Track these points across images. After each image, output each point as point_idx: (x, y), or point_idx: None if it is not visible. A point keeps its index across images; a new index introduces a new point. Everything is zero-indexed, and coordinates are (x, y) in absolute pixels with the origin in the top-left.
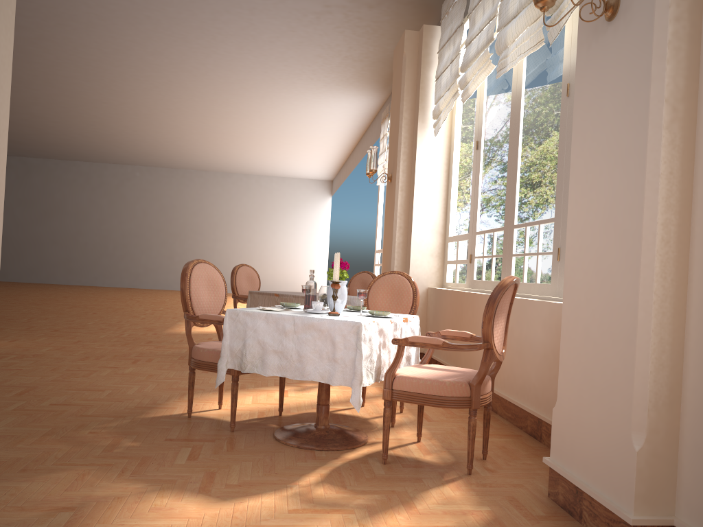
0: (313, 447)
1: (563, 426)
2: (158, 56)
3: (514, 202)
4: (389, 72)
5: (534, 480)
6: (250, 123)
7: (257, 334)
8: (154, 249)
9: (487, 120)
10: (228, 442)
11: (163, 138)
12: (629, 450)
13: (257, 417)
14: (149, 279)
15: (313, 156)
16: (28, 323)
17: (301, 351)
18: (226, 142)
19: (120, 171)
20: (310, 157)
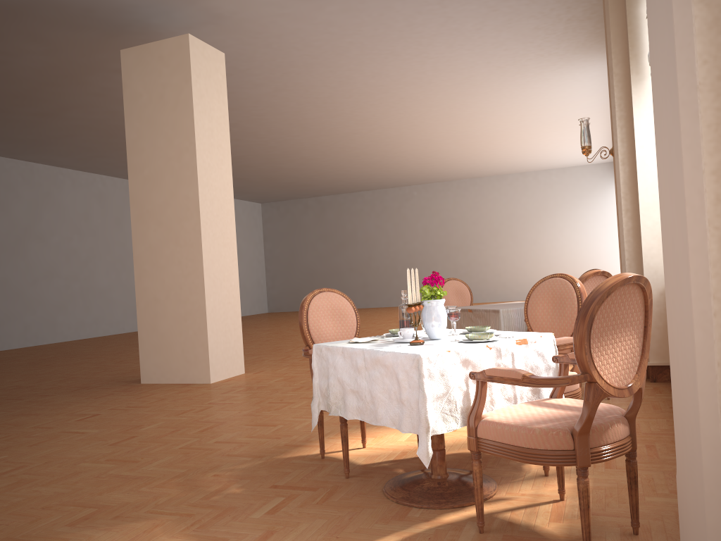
0: (411, 504)
1: (681, 506)
2: (379, 77)
3: None
4: None
5: None
6: (499, 119)
7: (337, 372)
8: (438, 264)
9: None
10: (329, 491)
11: (423, 154)
12: None
13: (392, 459)
14: None
15: None
16: (290, 352)
17: (372, 391)
18: (484, 144)
19: (399, 194)
20: None
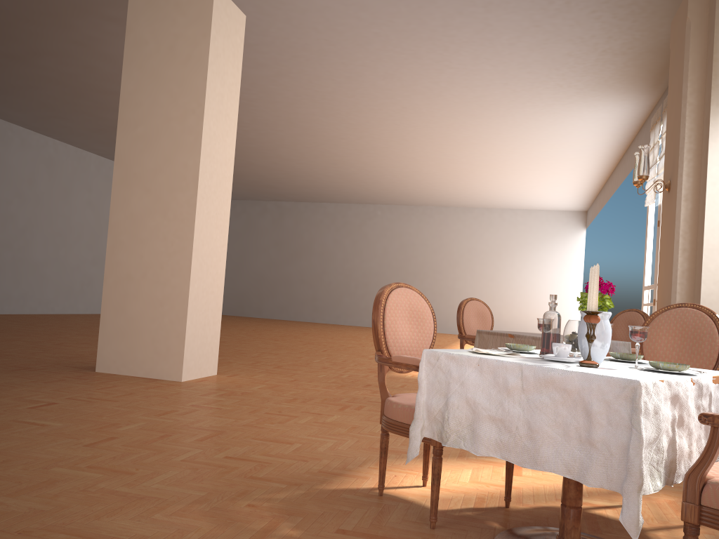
0: None
1: None
2: (390, 79)
3: None
4: (661, 64)
5: None
6: (490, 148)
7: (465, 389)
8: None
9: None
10: None
11: (401, 173)
12: None
13: (472, 506)
14: None
15: (563, 183)
16: (257, 358)
17: (532, 422)
18: (465, 172)
19: (362, 211)
20: (560, 184)
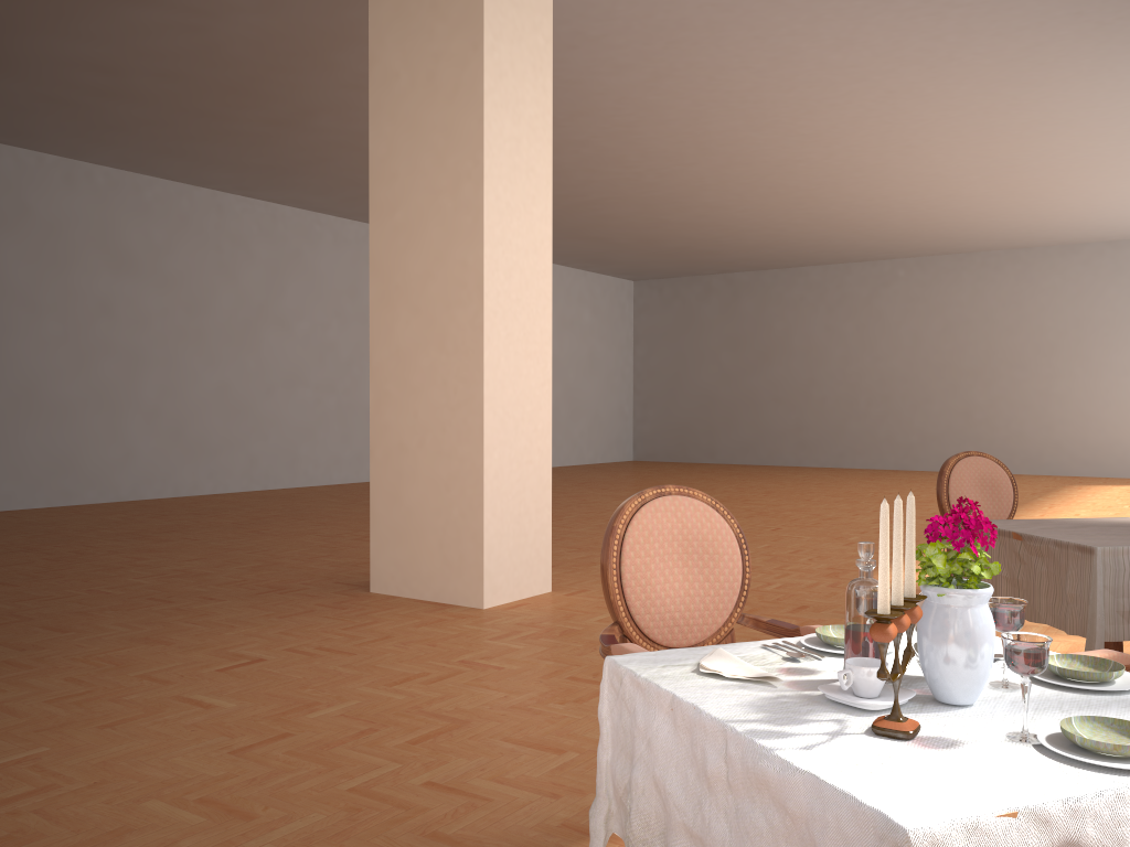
0: None
1: None
2: (849, 49)
3: None
4: None
5: None
6: (1082, 135)
7: (653, 758)
8: (935, 401)
9: None
10: None
11: (923, 203)
12: None
13: None
14: (929, 454)
15: None
16: None
17: None
18: (1045, 185)
19: (871, 273)
20: None
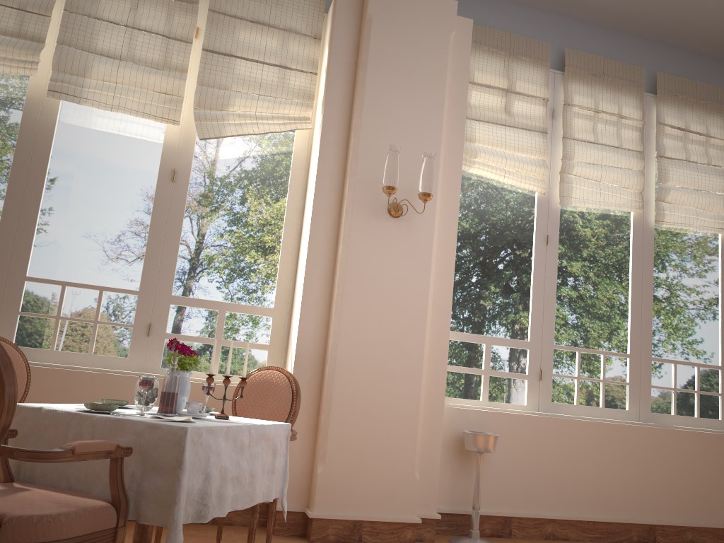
0: None
1: (334, 483)
2: None
3: (28, 248)
4: None
5: (274, 541)
6: None
7: (220, 459)
8: None
9: None
10: None
11: None
12: (413, 481)
13: None
14: None
15: None
16: None
17: (254, 470)
18: None
19: None
20: None
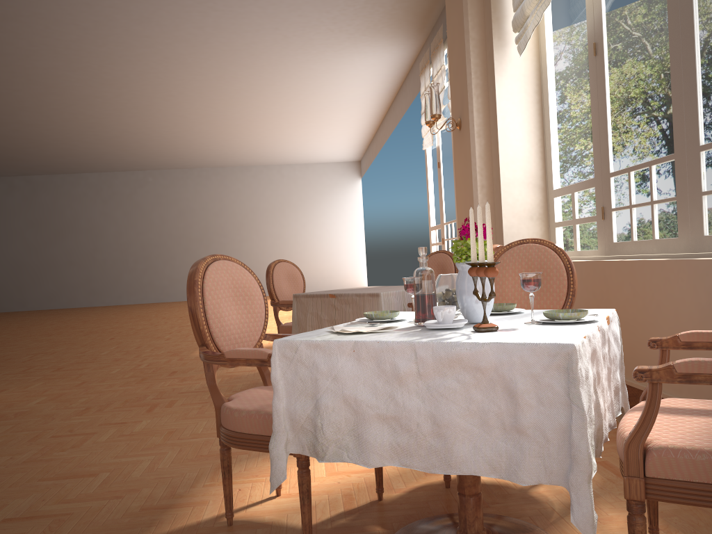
0: None
1: None
2: (147, 24)
3: (695, 110)
4: (426, 7)
5: None
6: (264, 101)
7: (341, 385)
8: (177, 258)
9: (610, 7)
10: None
11: (171, 134)
12: None
13: (343, 510)
14: (176, 291)
15: (338, 134)
16: (29, 362)
17: (438, 415)
18: (240, 129)
19: (131, 179)
20: (335, 135)
